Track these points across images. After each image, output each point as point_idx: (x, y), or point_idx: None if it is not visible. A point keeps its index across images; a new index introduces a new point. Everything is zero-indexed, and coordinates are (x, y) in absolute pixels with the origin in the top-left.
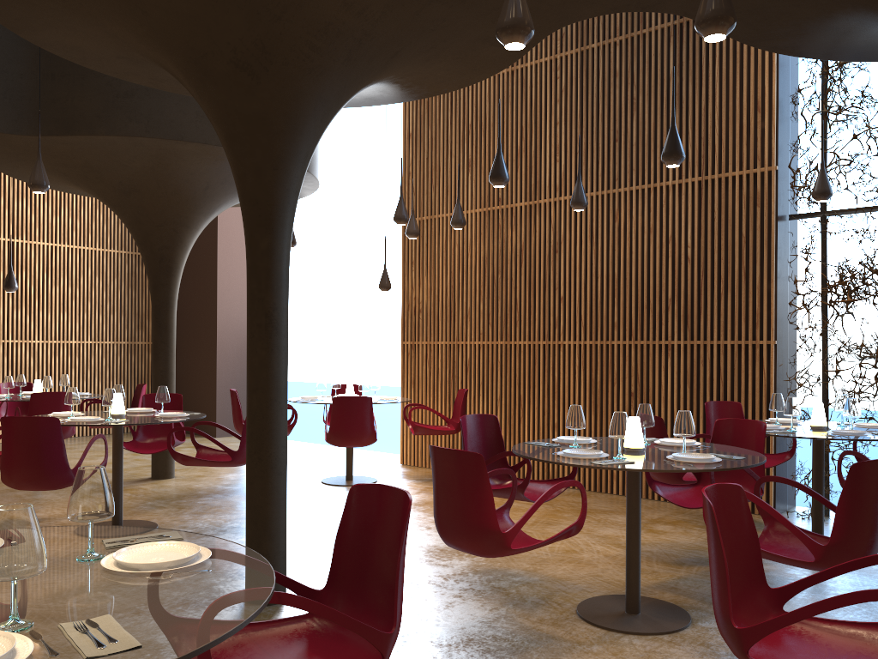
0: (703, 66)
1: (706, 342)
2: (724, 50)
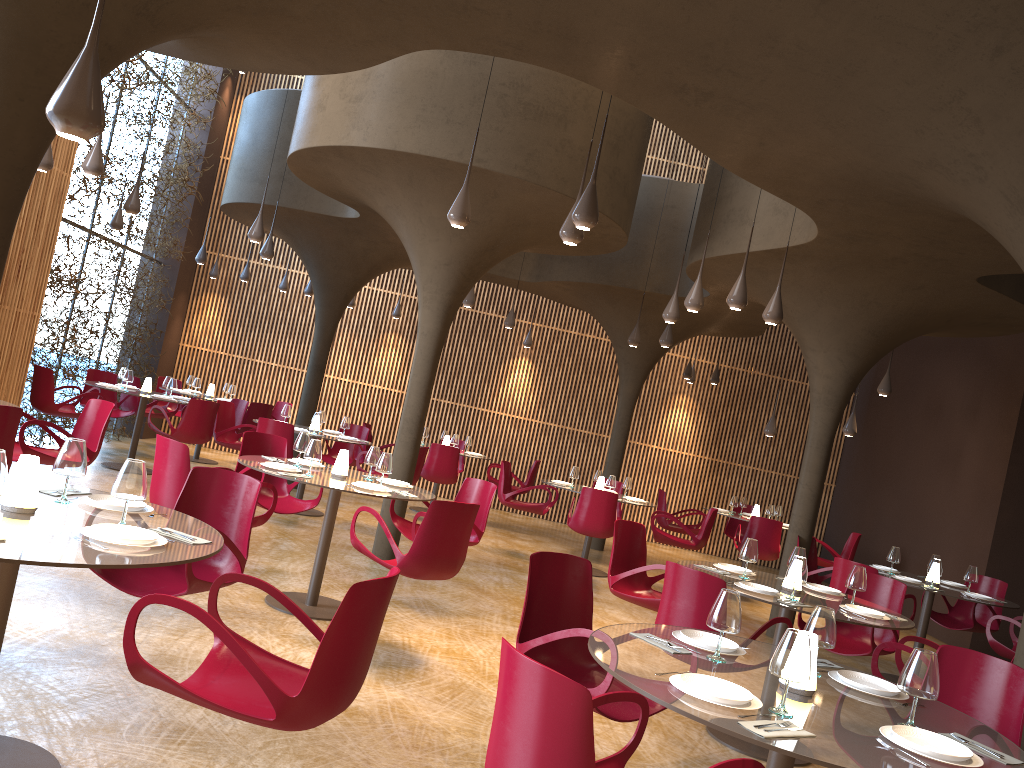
0: None
1: (11, 308)
2: None
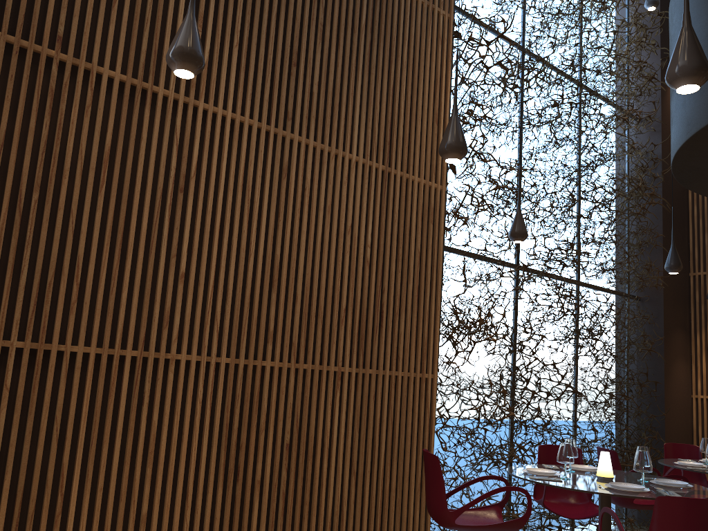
0: (394, 41)
1: (378, 372)
2: (413, 39)
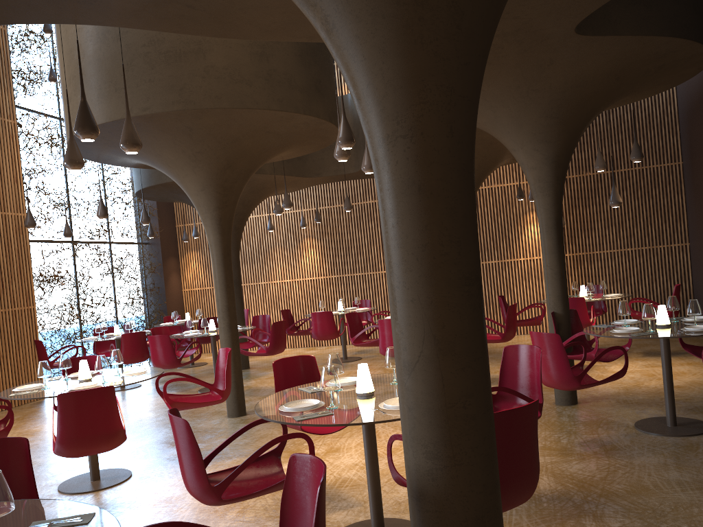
0: None
1: (6, 310)
2: None
